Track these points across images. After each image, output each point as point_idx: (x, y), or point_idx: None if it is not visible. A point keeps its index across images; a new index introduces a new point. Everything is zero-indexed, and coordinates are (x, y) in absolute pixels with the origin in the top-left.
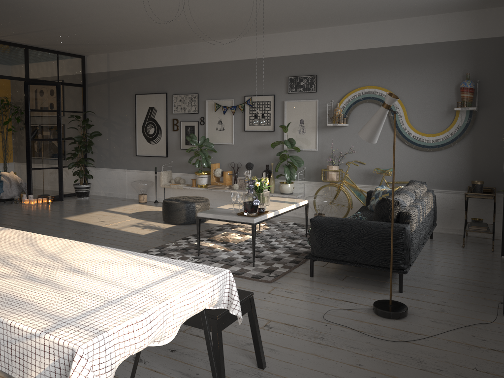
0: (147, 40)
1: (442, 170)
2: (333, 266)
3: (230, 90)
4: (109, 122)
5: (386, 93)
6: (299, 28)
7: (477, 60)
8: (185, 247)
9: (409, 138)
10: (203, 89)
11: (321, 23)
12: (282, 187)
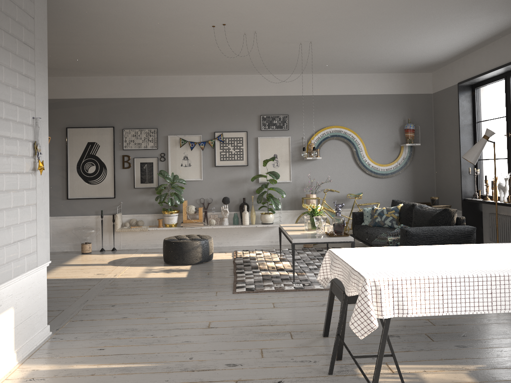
0: (108, 68)
1: (393, 192)
2: None
3: (196, 126)
4: None
5: (349, 132)
6: (273, 73)
7: (412, 109)
8: (263, 278)
9: (369, 168)
10: (163, 124)
11: (297, 71)
12: (266, 218)
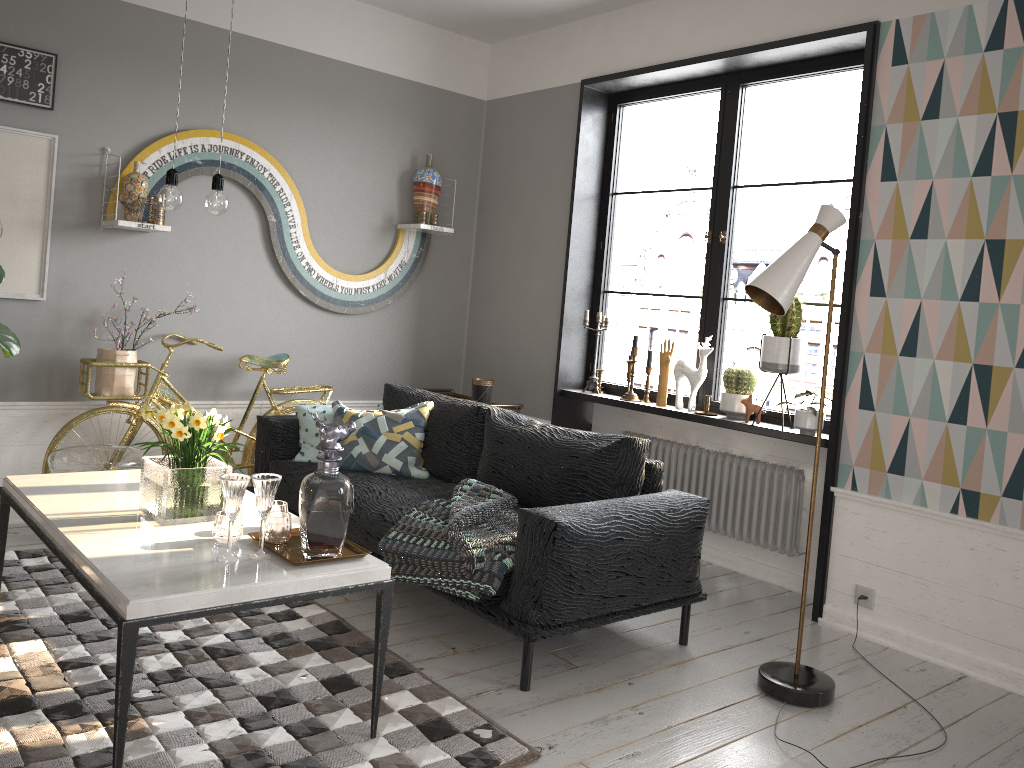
0: None
1: (365, 357)
2: (469, 641)
3: None
4: None
5: (263, 160)
6: None
7: (435, 132)
8: None
9: (310, 281)
10: None
11: None
12: None
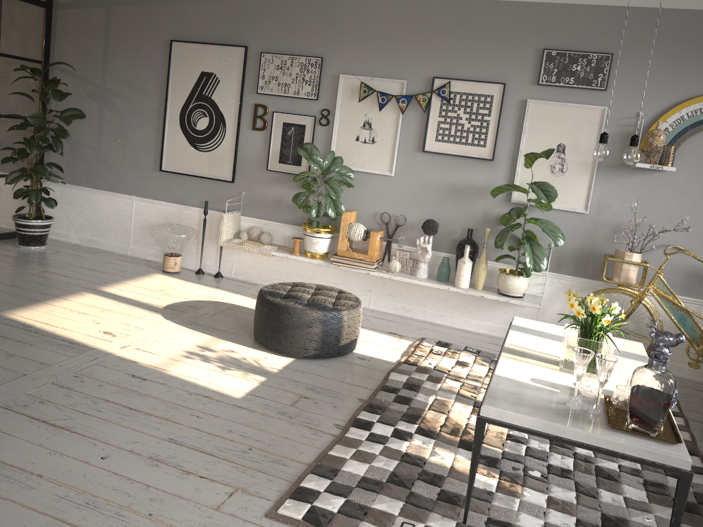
0: None
1: None
2: None
3: (399, 60)
4: (103, 93)
5: None
6: None
7: None
8: (394, 470)
9: None
10: (335, 51)
11: None
12: (508, 283)
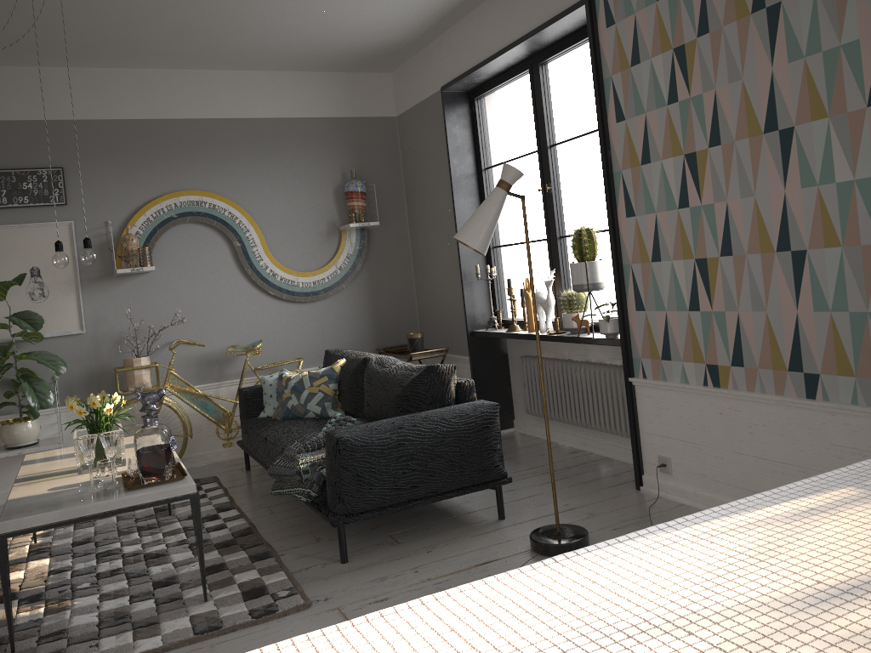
0: None
1: (333, 331)
2: (334, 533)
3: None
4: None
5: (222, 203)
6: (8, 61)
7: (358, 150)
8: None
9: (276, 283)
10: None
11: (75, 56)
12: (15, 433)
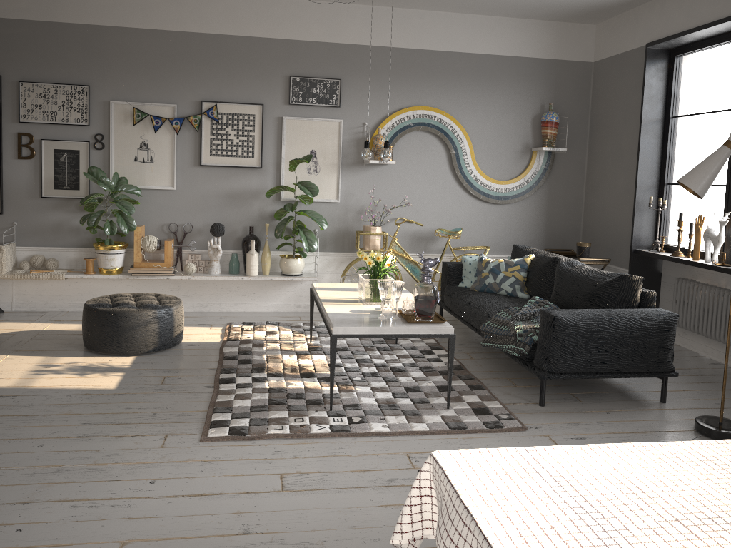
0: None
1: (513, 229)
2: (526, 383)
3: (167, 86)
4: None
5: (447, 119)
6: None
7: (556, 87)
8: (270, 398)
9: (476, 186)
10: (102, 79)
11: None
12: (290, 265)
